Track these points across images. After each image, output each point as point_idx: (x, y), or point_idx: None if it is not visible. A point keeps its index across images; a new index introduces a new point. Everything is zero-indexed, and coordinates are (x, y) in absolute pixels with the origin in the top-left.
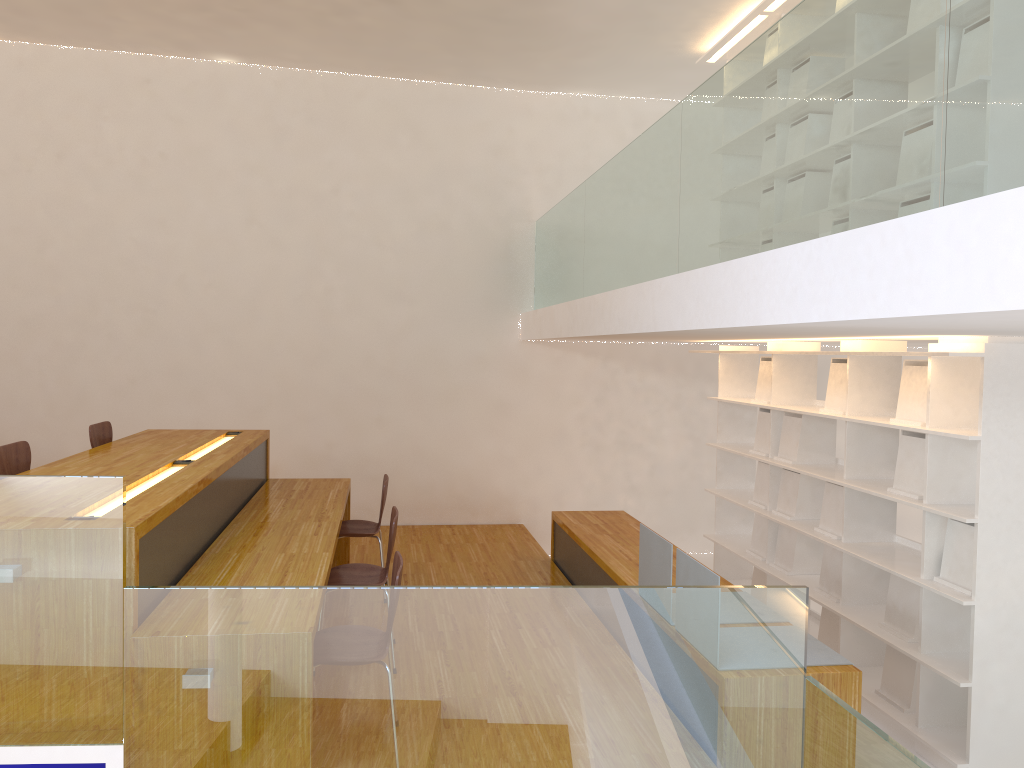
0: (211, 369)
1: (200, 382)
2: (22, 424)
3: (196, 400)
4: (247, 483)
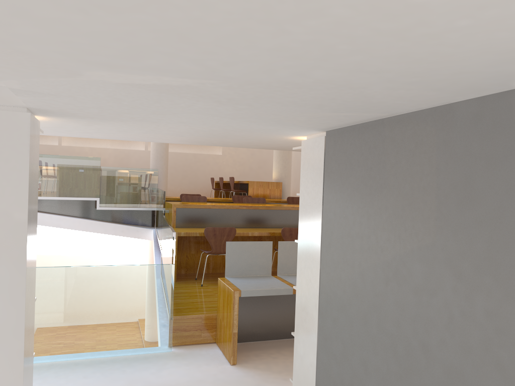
0: None
1: None
2: None
3: None
4: None
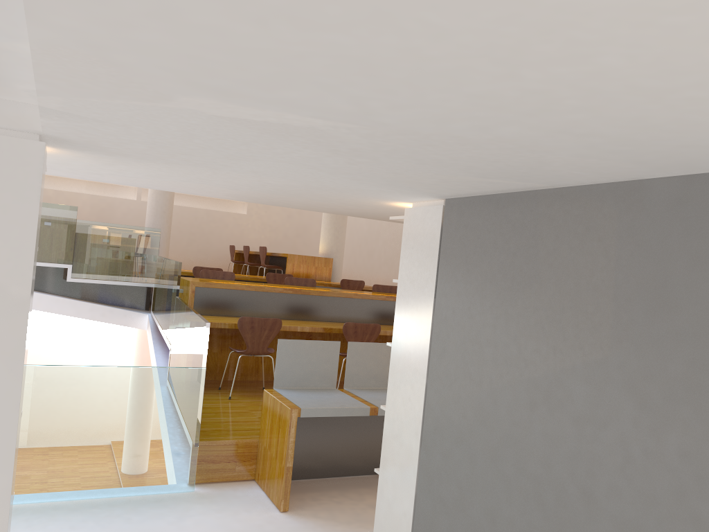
0: None
1: None
2: None
3: None
4: None
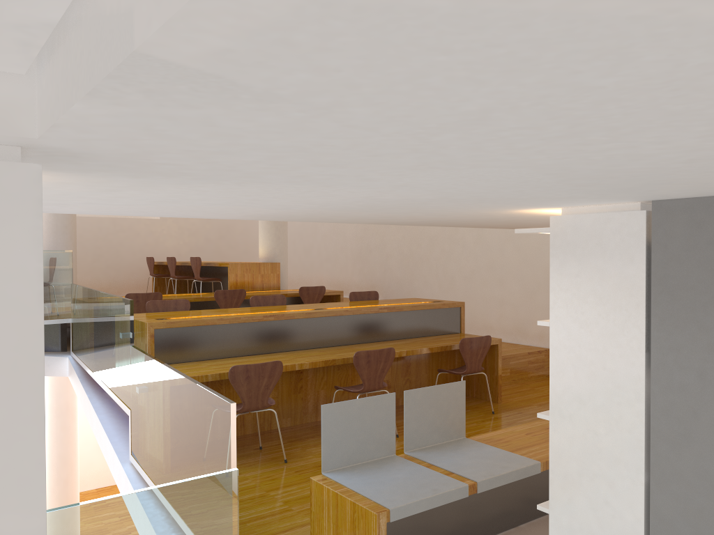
0: (508, 264)
1: (503, 273)
2: (429, 295)
3: (501, 284)
4: (397, 329)
